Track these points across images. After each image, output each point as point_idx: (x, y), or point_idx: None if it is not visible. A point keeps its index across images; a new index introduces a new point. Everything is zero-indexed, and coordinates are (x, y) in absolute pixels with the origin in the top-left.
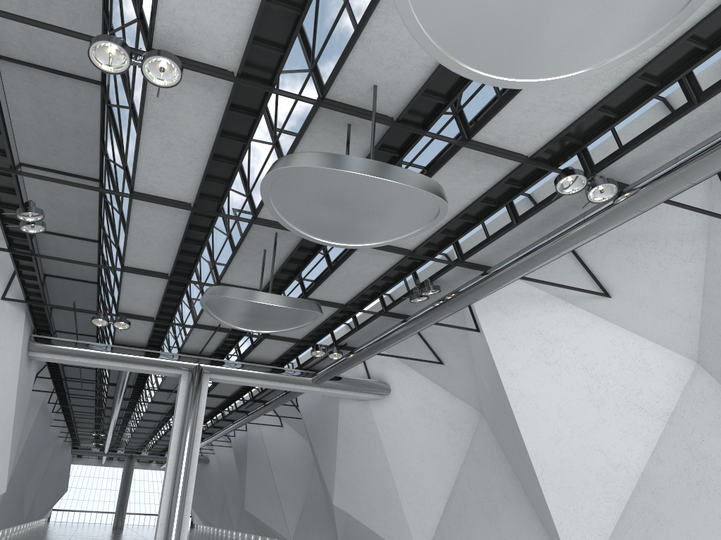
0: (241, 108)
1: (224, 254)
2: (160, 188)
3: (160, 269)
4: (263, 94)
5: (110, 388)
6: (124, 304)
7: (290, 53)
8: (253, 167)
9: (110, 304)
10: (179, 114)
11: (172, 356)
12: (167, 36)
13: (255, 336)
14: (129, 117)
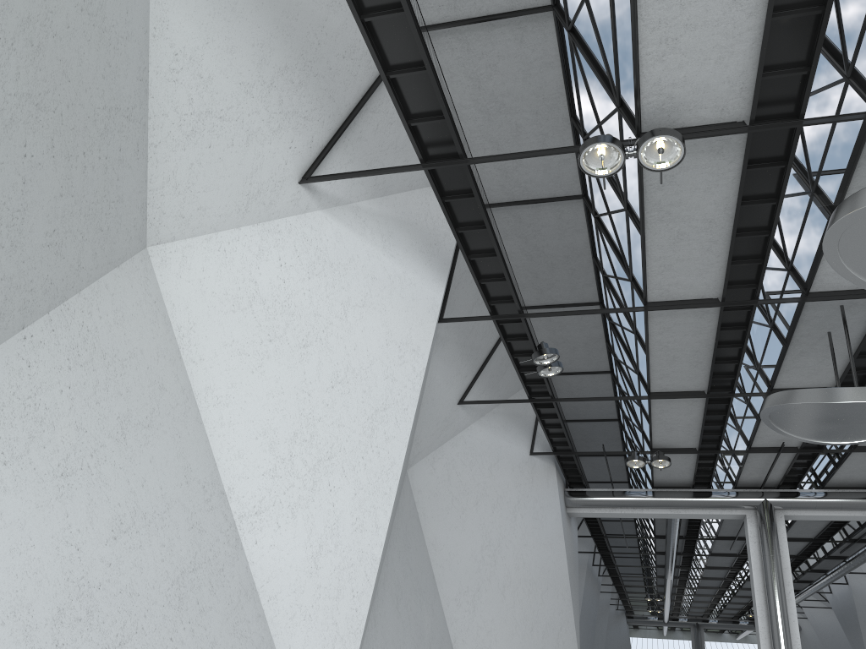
0: (762, 161)
1: (772, 351)
2: (677, 290)
3: (694, 387)
4: (788, 133)
5: (658, 541)
6: (658, 437)
7: (816, 66)
8: (791, 230)
9: (639, 441)
10: (685, 195)
11: (728, 493)
12: (657, 112)
13: (836, 451)
14: (626, 219)
